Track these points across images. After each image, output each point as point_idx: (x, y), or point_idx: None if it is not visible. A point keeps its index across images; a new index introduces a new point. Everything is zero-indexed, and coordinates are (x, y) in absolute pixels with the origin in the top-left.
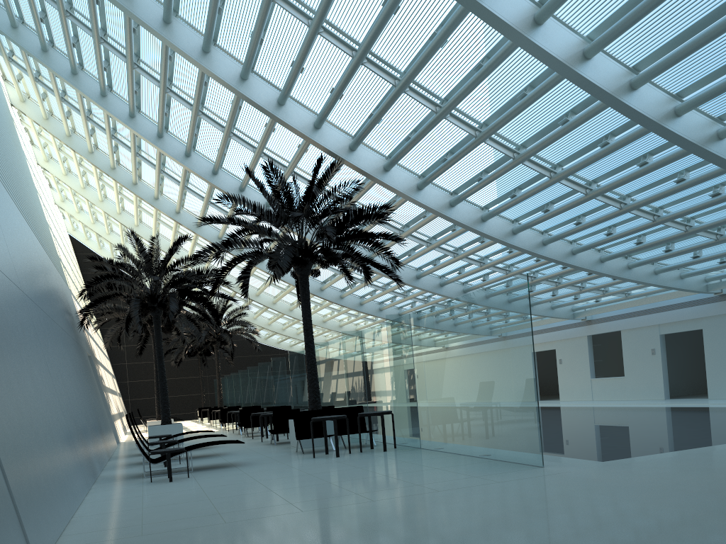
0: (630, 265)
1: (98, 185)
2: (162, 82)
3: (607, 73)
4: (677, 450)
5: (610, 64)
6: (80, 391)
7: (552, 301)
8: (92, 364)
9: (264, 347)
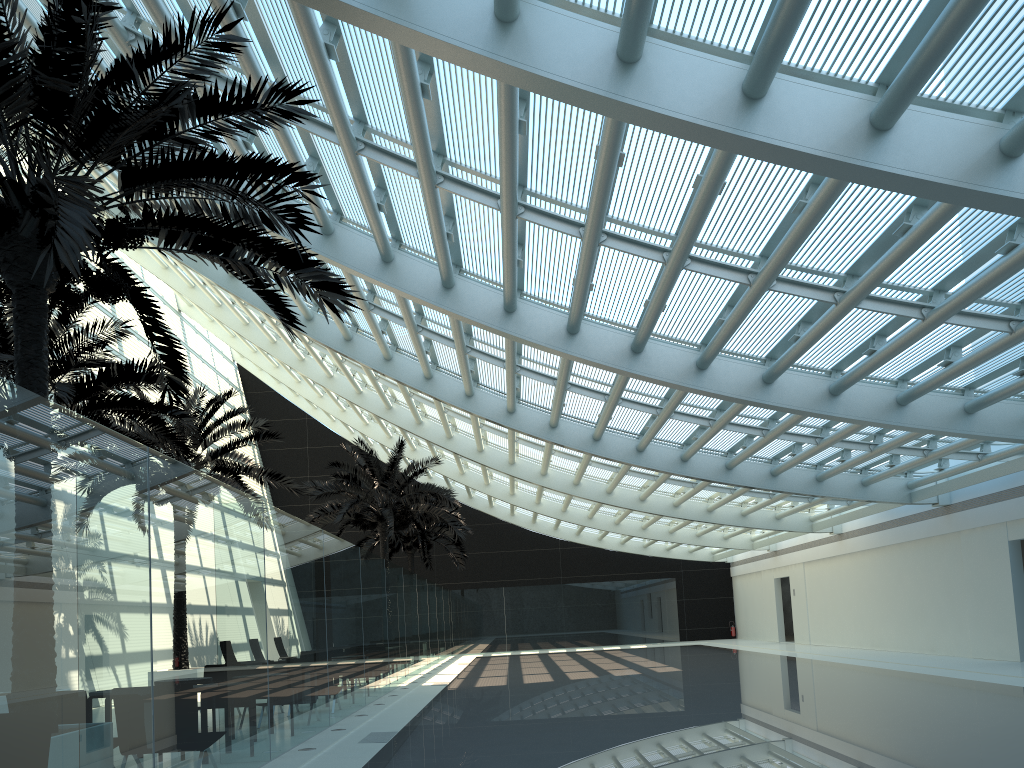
0: None
1: (159, 253)
2: None
3: None
4: None
5: None
6: None
7: None
8: None
9: (532, 536)
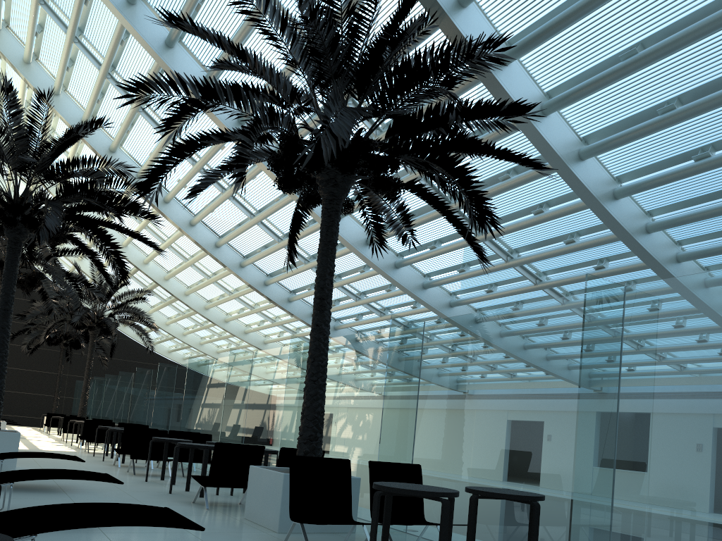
0: None
1: None
2: None
3: None
4: None
5: None
6: None
7: None
8: None
9: (150, 353)
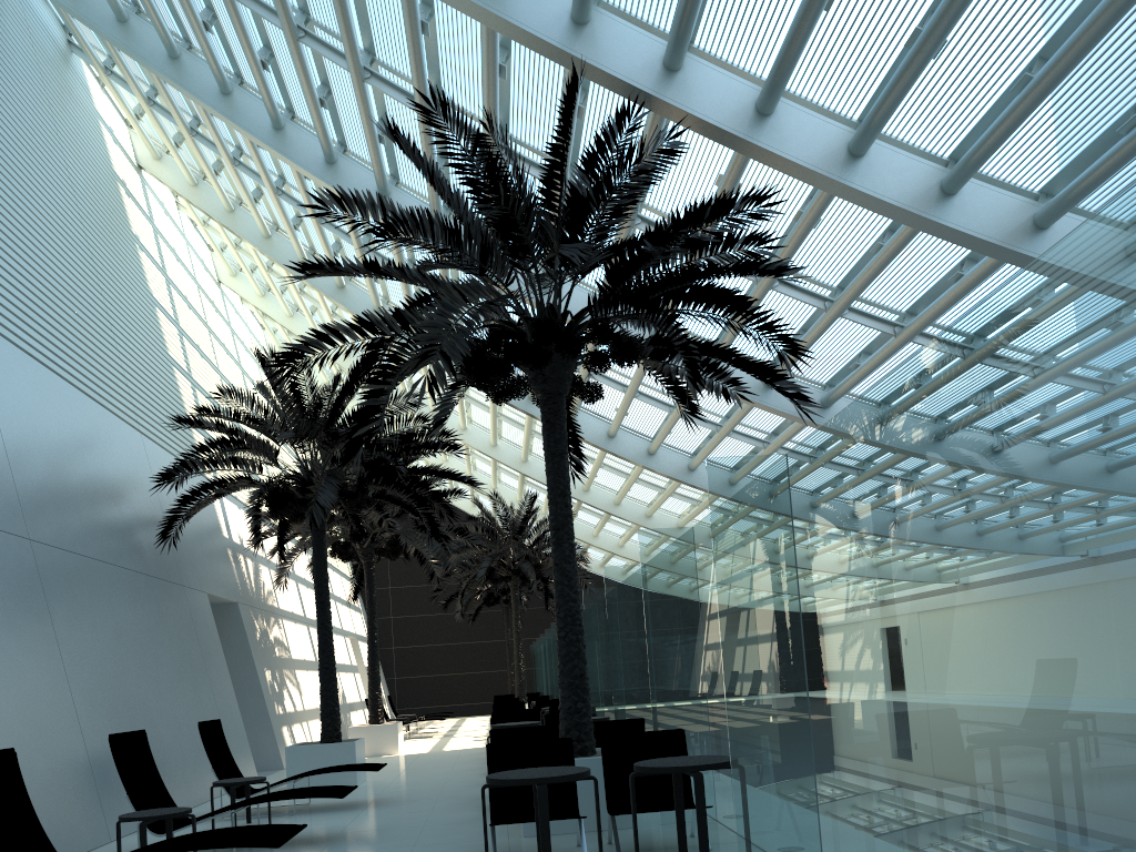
0: None
1: (302, 304)
2: (278, 10)
3: None
4: None
5: None
6: (34, 679)
7: None
8: (239, 618)
9: None
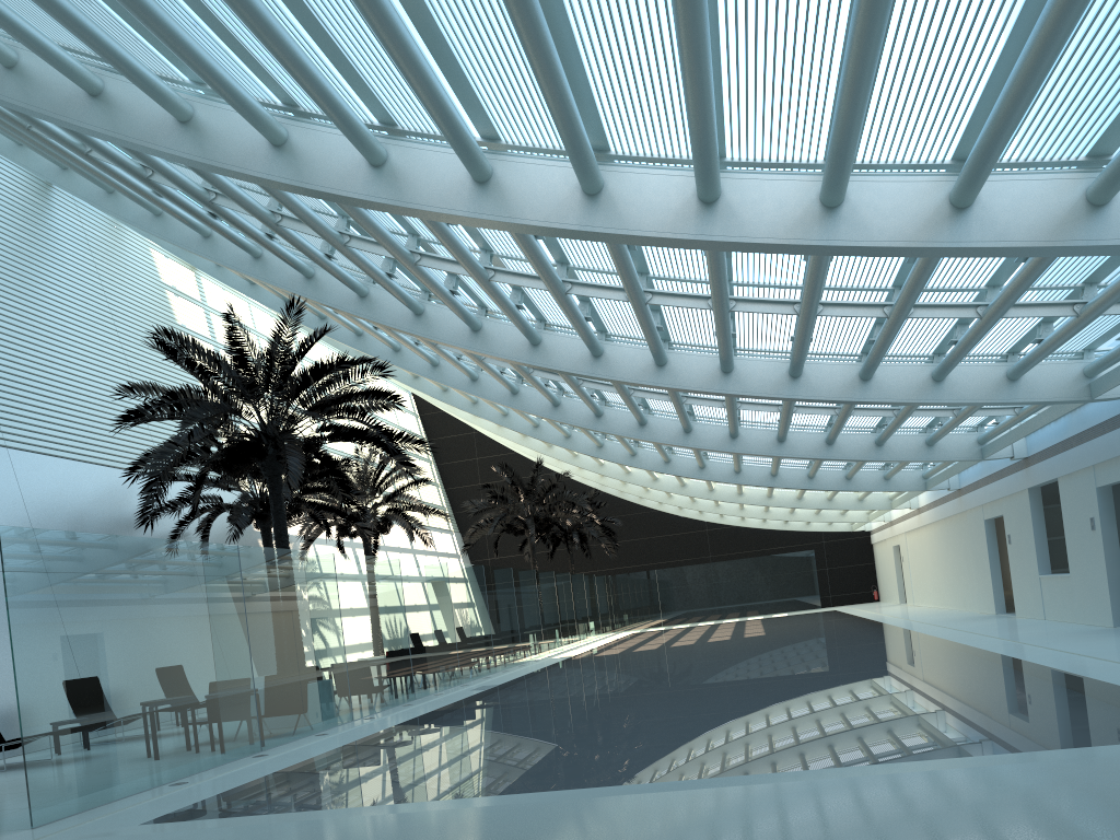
0: (860, 375)
1: None
2: None
3: (223, 134)
4: (290, 812)
5: (227, 117)
6: None
7: (930, 430)
8: None
9: (681, 521)
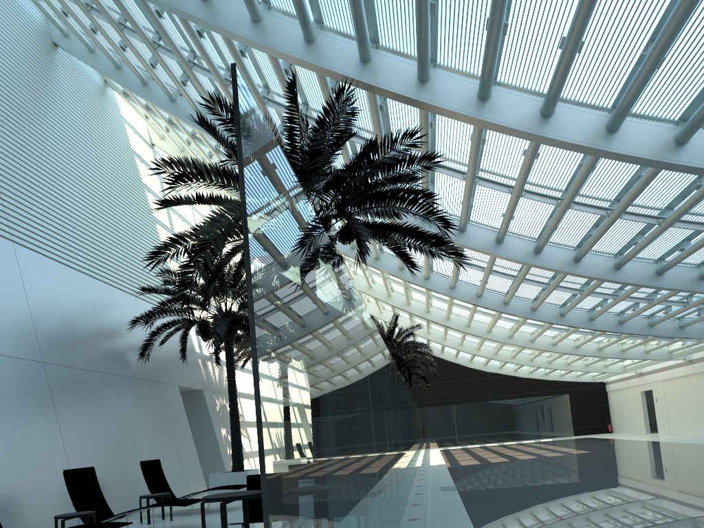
0: None
1: None
2: (174, 54)
3: None
4: None
5: None
6: (37, 439)
7: None
8: (204, 398)
9: (469, 370)
